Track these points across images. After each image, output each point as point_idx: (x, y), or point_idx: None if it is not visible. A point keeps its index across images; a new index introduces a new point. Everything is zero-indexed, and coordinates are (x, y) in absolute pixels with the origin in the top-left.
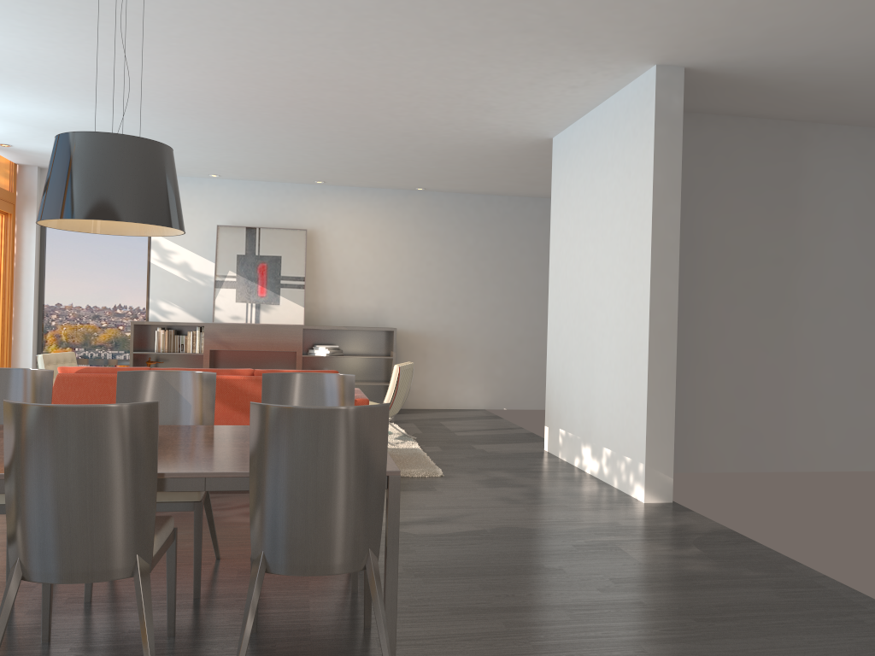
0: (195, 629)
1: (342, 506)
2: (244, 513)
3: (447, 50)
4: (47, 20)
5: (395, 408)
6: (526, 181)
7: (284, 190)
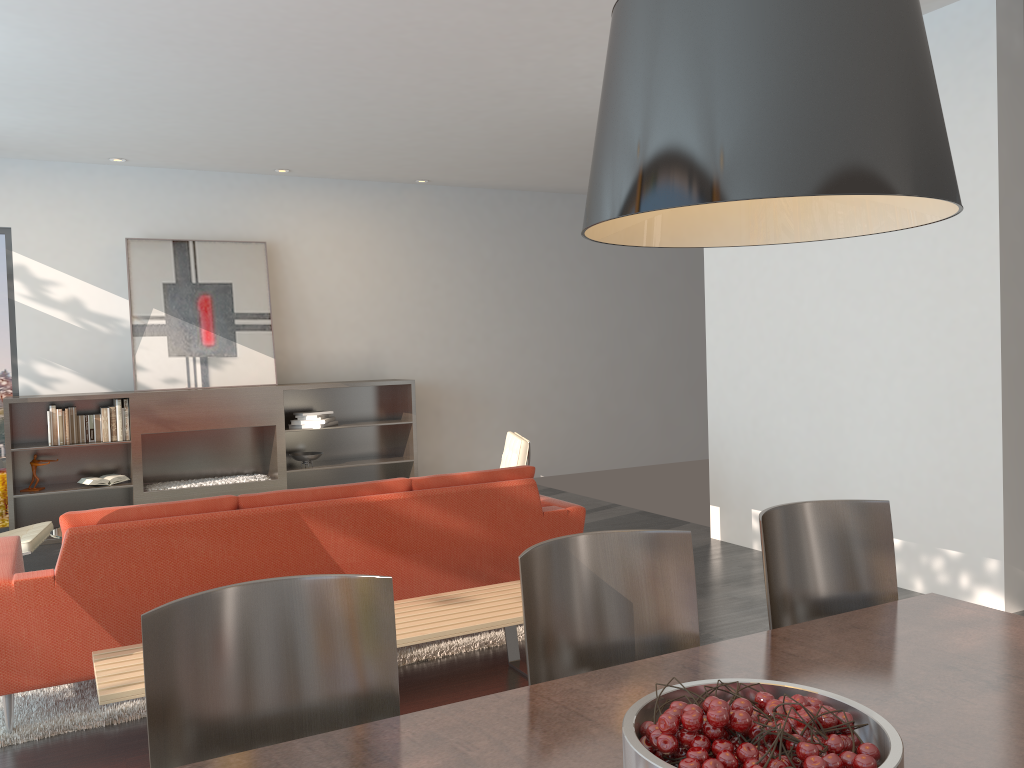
0: None
1: None
2: None
3: None
4: None
5: None
6: (581, 170)
7: (224, 183)
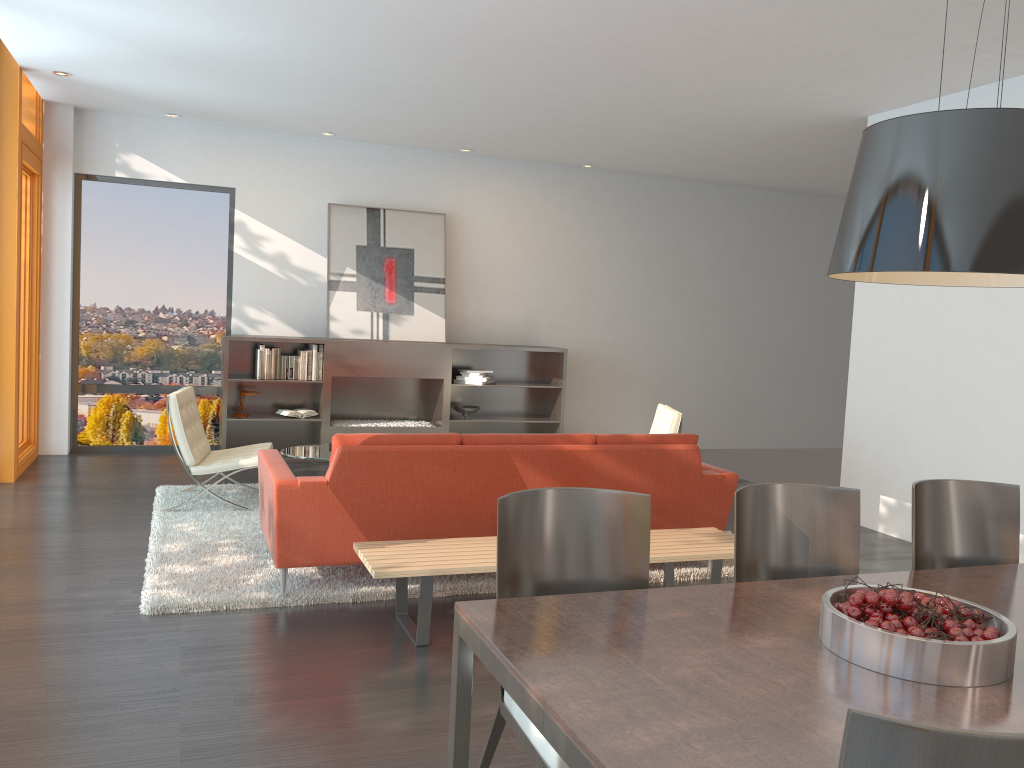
0: None
1: None
2: None
3: None
4: None
5: None
6: (740, 165)
7: (413, 158)
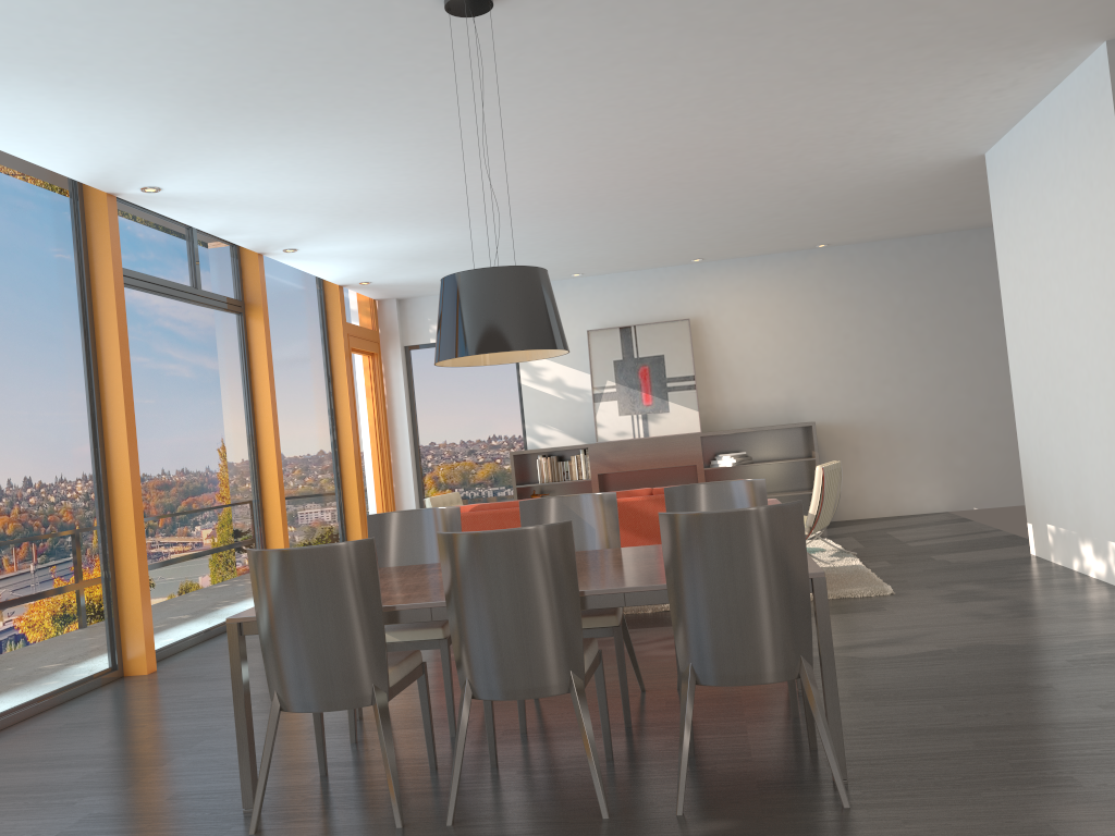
0: (631, 753)
1: (765, 611)
2: (663, 647)
3: (825, 88)
4: (402, 156)
5: (824, 519)
6: (961, 211)
7: (656, 276)
